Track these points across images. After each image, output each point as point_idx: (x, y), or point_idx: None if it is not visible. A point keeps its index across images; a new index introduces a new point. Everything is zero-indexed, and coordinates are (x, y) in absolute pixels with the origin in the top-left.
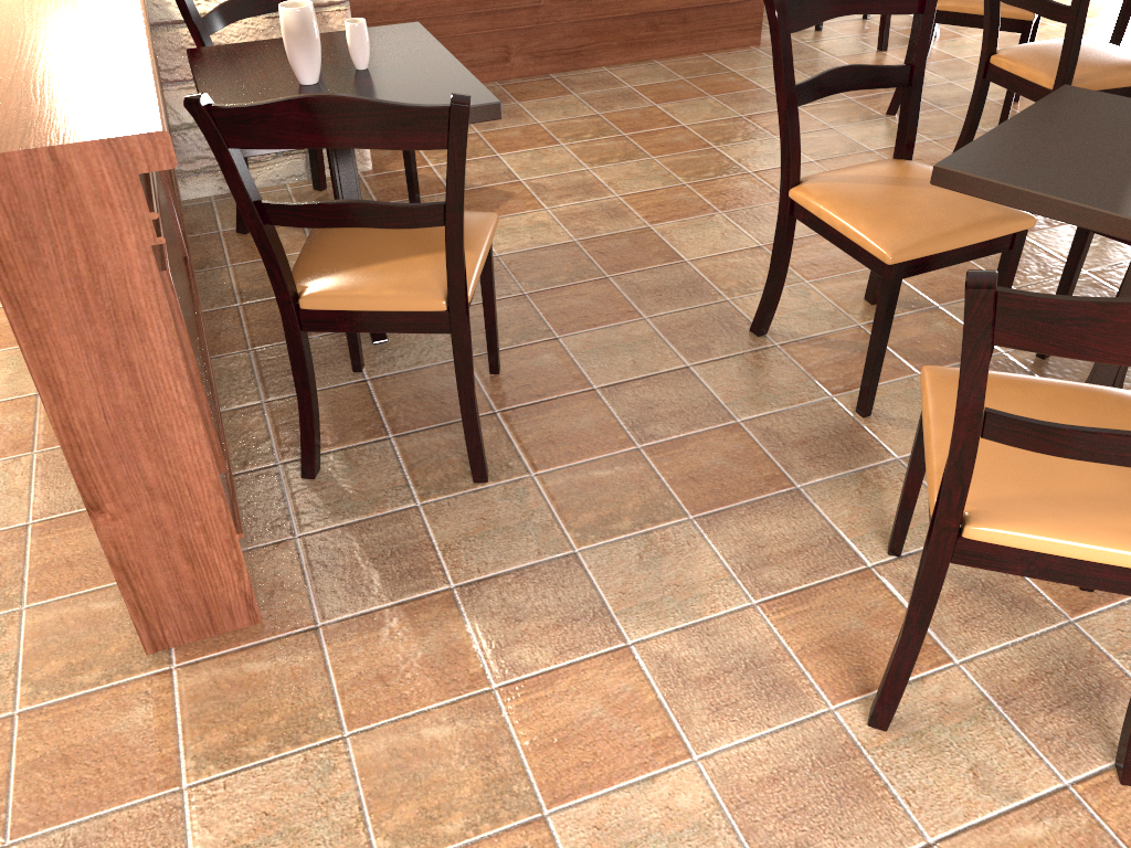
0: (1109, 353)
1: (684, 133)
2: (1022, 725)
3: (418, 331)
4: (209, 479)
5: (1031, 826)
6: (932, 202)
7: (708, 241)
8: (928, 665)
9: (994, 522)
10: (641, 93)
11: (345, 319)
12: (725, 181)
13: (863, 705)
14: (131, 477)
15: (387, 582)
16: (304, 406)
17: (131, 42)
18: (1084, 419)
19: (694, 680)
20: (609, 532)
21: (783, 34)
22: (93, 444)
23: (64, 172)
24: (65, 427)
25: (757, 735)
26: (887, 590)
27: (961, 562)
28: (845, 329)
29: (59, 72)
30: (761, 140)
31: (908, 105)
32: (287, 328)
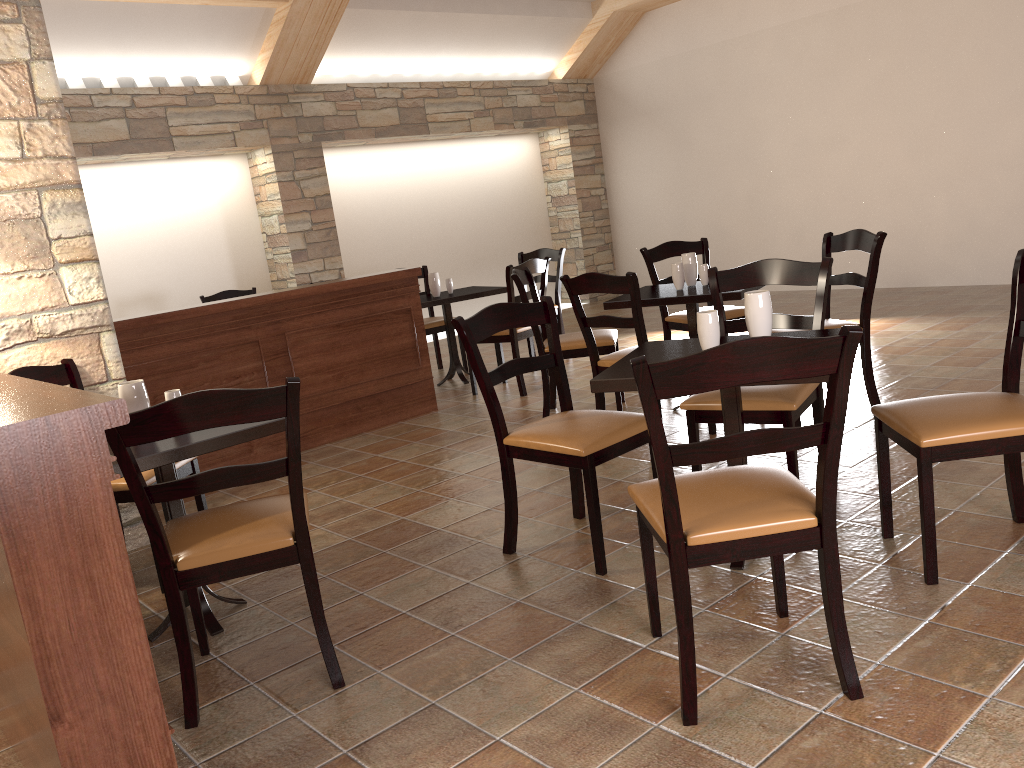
0: (714, 383)
1: (405, 464)
2: (779, 693)
3: (273, 567)
4: (148, 677)
5: (810, 739)
6: (596, 421)
7: (450, 515)
8: (707, 683)
9: (702, 529)
10: (362, 451)
11: (215, 571)
12: (447, 482)
13: (675, 716)
14: (87, 683)
15: (289, 766)
16: (184, 659)
17: (50, 387)
18: (729, 477)
19: (554, 742)
20: (453, 685)
21: (472, 342)
22: (59, 654)
23: (55, 433)
24: (39, 641)
25: (613, 756)
26: (662, 654)
27: (694, 565)
28: (568, 535)
29: (11, 402)
30: (463, 456)
31: (559, 377)
32: (168, 589)
